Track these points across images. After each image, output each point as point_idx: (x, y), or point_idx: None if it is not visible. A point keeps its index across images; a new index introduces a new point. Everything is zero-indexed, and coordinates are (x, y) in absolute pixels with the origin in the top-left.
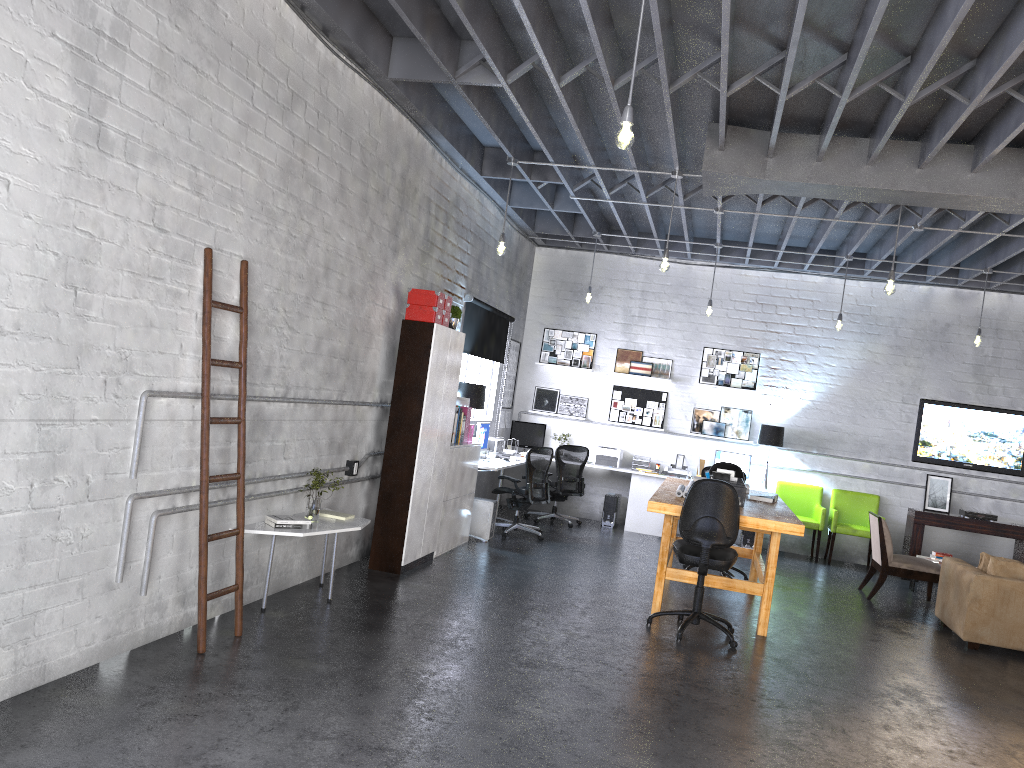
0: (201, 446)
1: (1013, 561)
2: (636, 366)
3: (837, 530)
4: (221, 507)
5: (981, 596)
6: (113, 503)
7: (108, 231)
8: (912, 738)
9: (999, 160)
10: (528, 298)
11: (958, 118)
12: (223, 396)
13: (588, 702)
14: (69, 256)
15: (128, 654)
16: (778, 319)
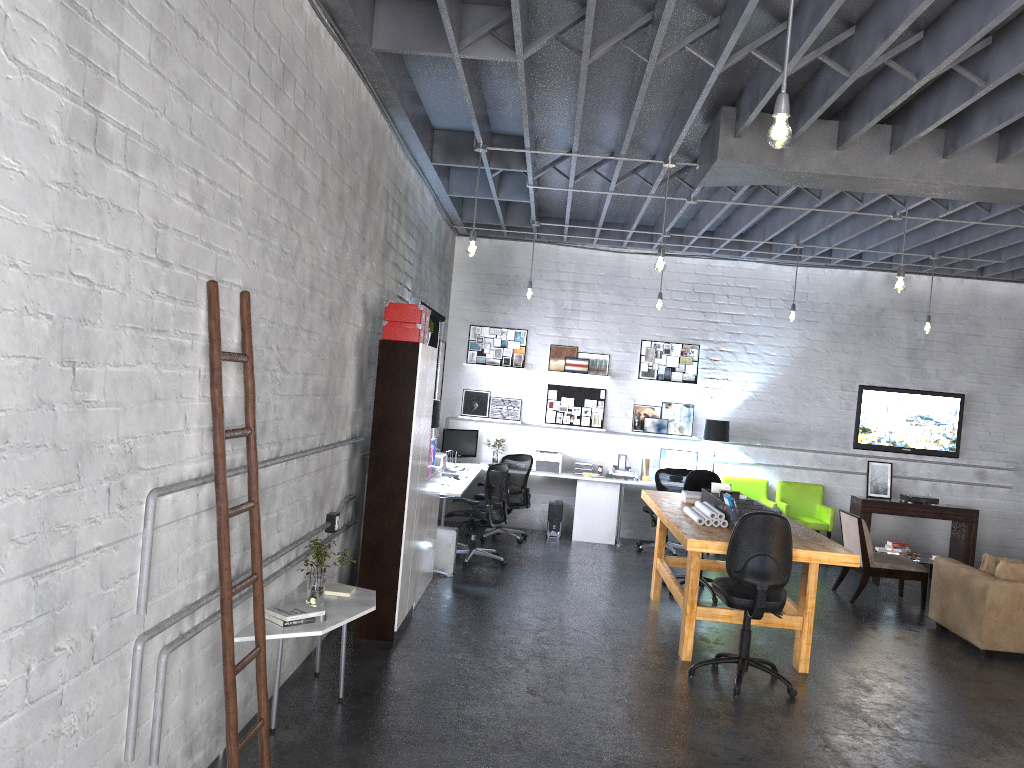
0: (220, 551)
1: (1017, 561)
2: (572, 363)
3: None
4: None
5: (998, 603)
6: (120, 655)
7: (108, 273)
8: None
9: None
10: (450, 293)
11: None
12: (228, 473)
13: None
14: (65, 317)
15: None
16: (716, 308)
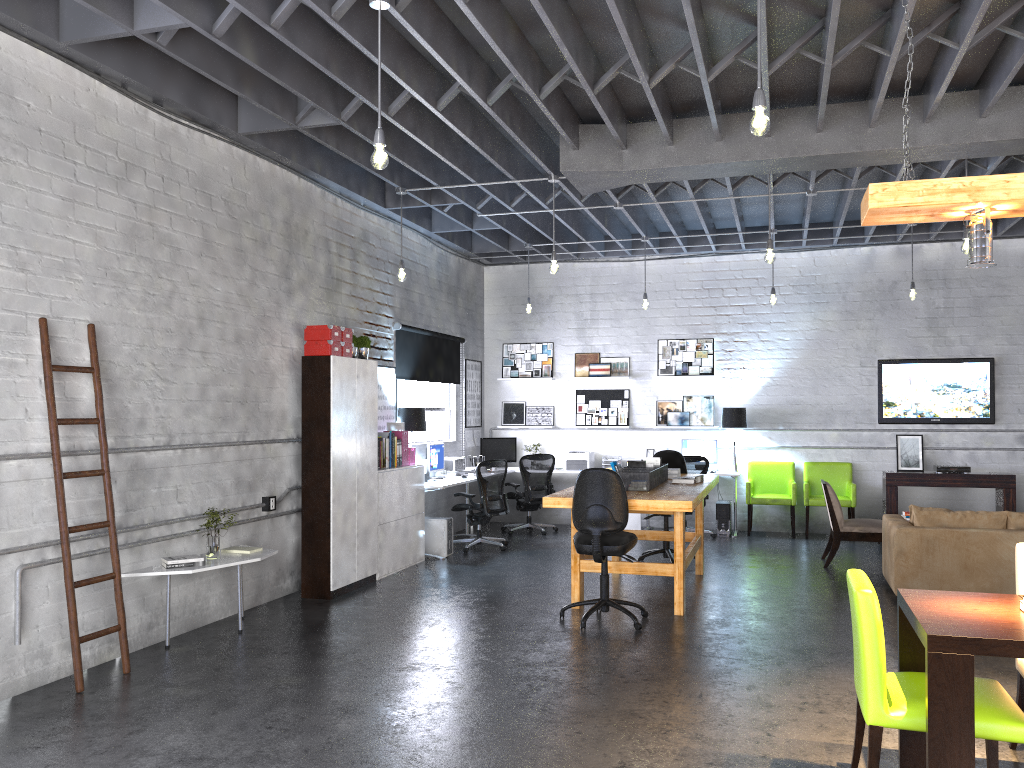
0: (57, 500)
1: (940, 510)
2: (595, 368)
3: (810, 503)
4: (104, 555)
5: (906, 549)
6: None
7: None
8: (771, 695)
9: (842, 116)
10: (483, 317)
11: (762, 84)
12: (86, 451)
13: (444, 696)
14: None
15: (8, 700)
16: (726, 302)
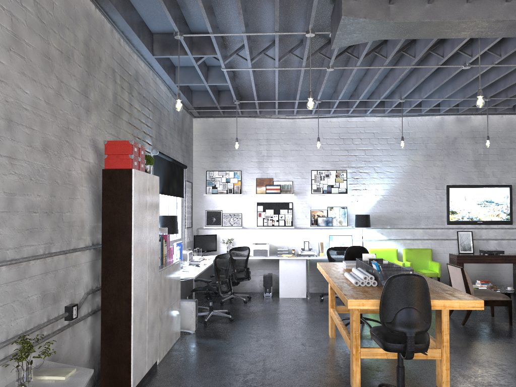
0: None
1: None
2: (270, 188)
3: None
4: None
5: None
6: None
7: None
8: None
9: None
10: (192, 152)
11: None
12: None
13: None
14: None
15: None
16: (354, 147)
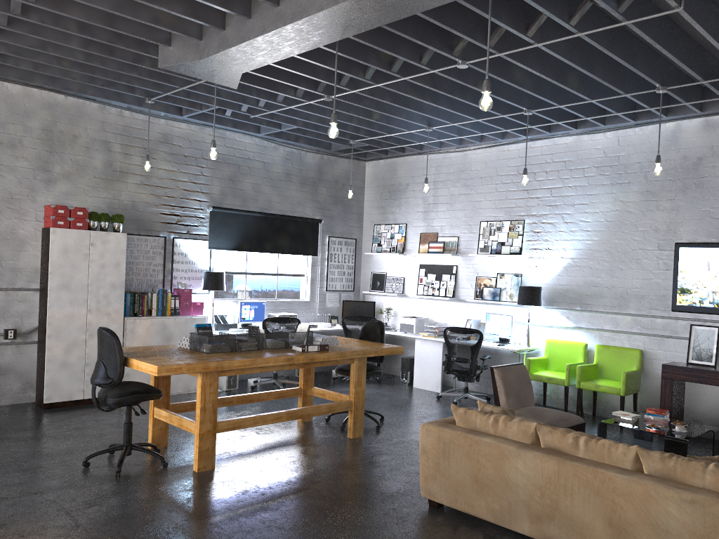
0: None
1: (496, 410)
2: (433, 246)
3: (581, 386)
4: None
5: (427, 447)
6: None
7: None
8: None
9: None
10: (363, 203)
11: None
12: None
13: None
14: None
15: None
16: (537, 185)
